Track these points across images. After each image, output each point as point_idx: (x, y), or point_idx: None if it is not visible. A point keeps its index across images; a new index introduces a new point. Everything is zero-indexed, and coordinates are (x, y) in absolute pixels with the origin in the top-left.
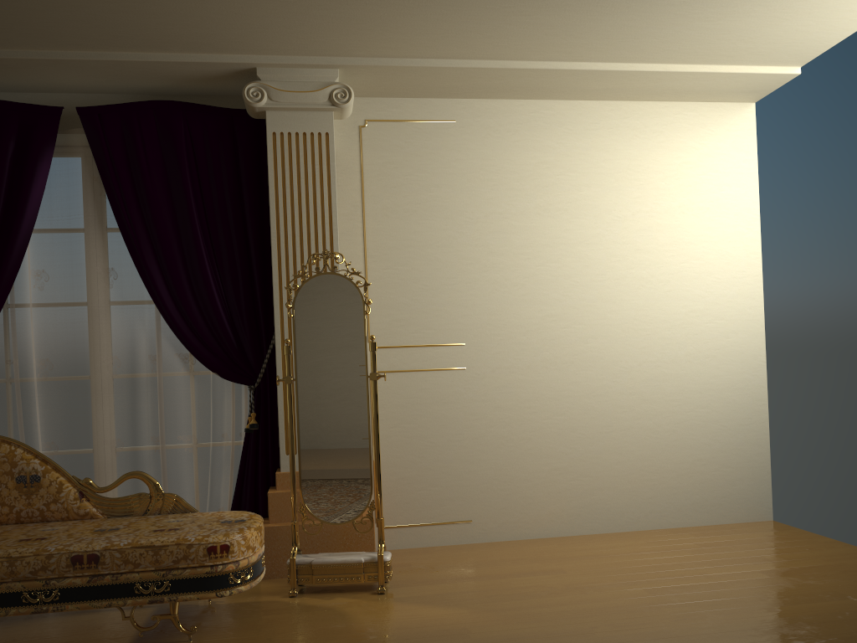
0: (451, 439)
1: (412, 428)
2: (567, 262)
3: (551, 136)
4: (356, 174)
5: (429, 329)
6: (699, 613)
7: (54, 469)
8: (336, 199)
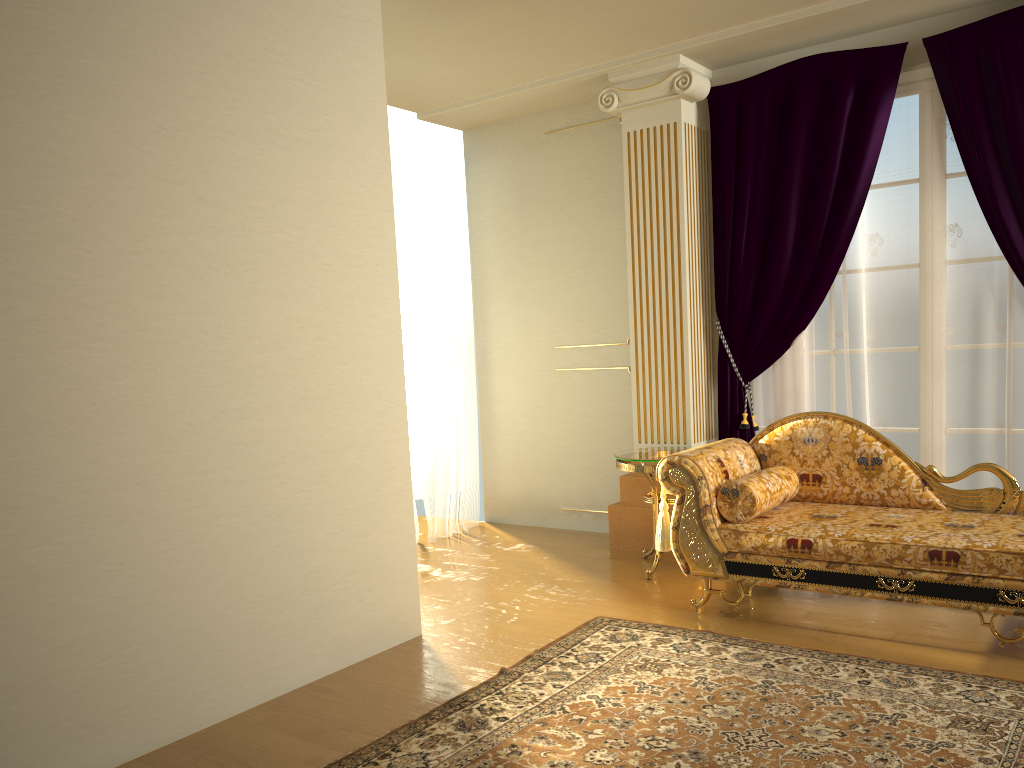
0: None
1: None
2: None
3: None
4: None
5: None
6: None
7: (895, 453)
8: None
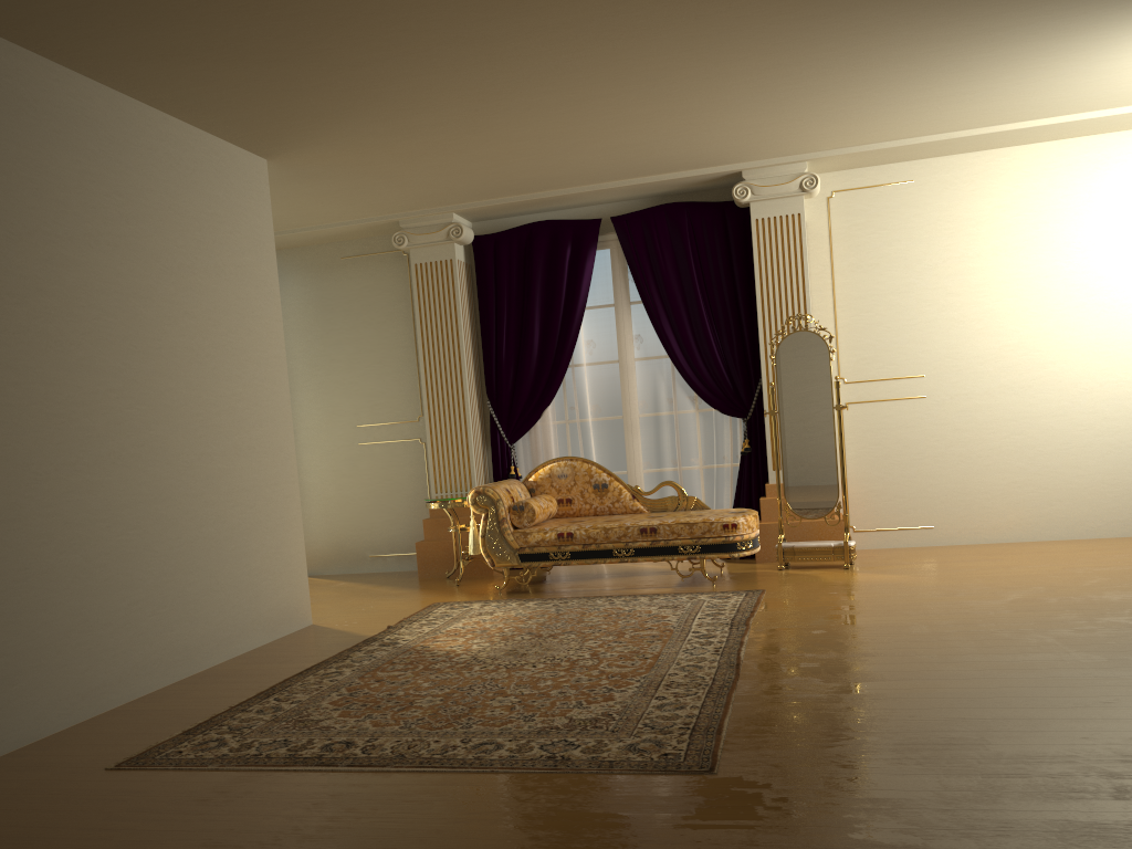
0: (913, 457)
1: (878, 449)
2: (1023, 295)
3: (1006, 181)
4: (825, 239)
5: (892, 365)
6: (1091, 577)
7: (615, 479)
8: (807, 267)
